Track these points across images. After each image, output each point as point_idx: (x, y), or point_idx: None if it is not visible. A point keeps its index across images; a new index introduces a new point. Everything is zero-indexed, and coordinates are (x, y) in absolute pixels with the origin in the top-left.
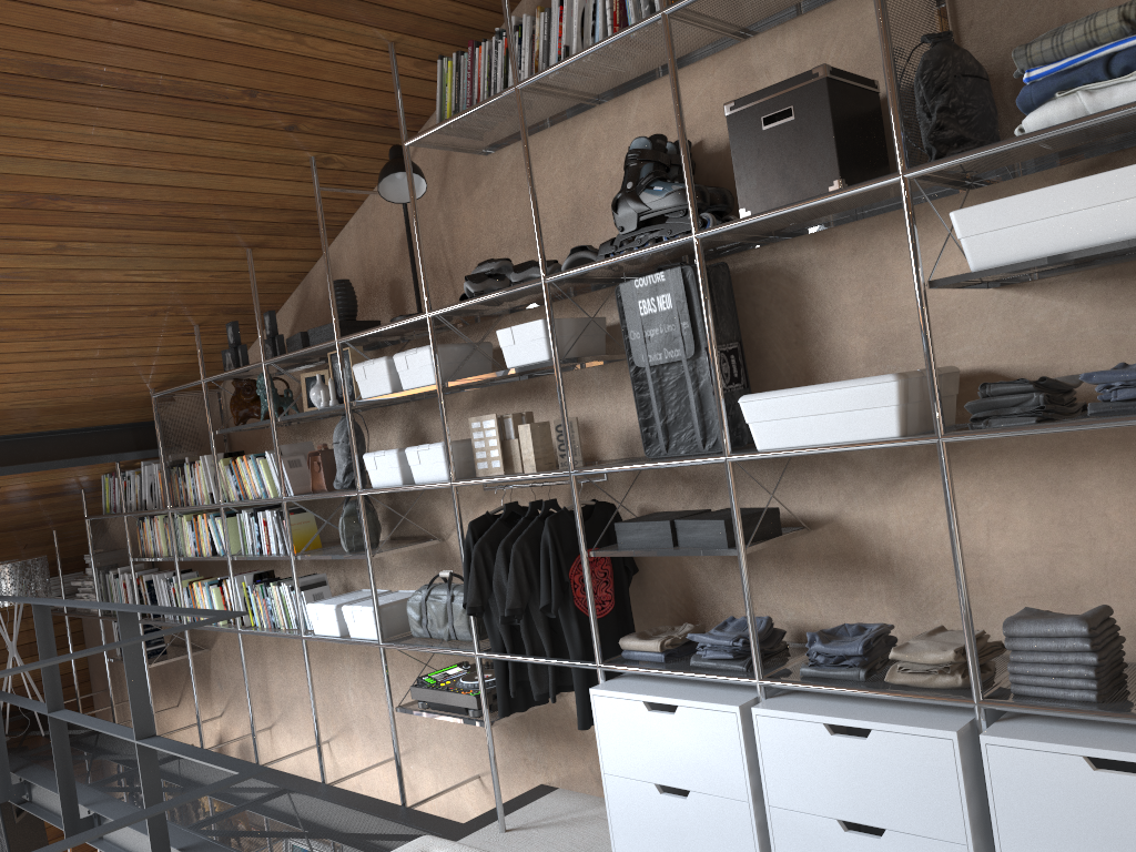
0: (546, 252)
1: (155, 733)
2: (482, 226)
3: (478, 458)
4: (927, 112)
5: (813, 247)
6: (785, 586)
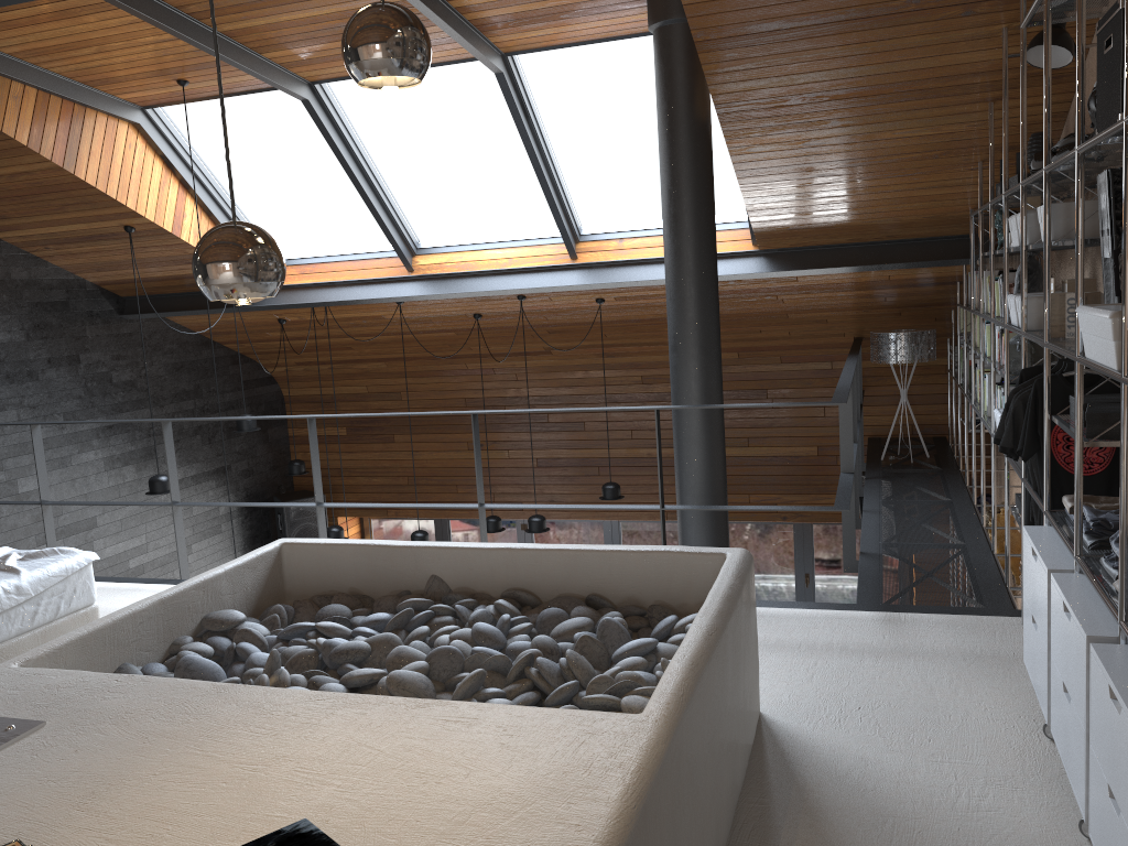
0: None
1: (965, 483)
2: None
3: None
4: None
5: None
6: None
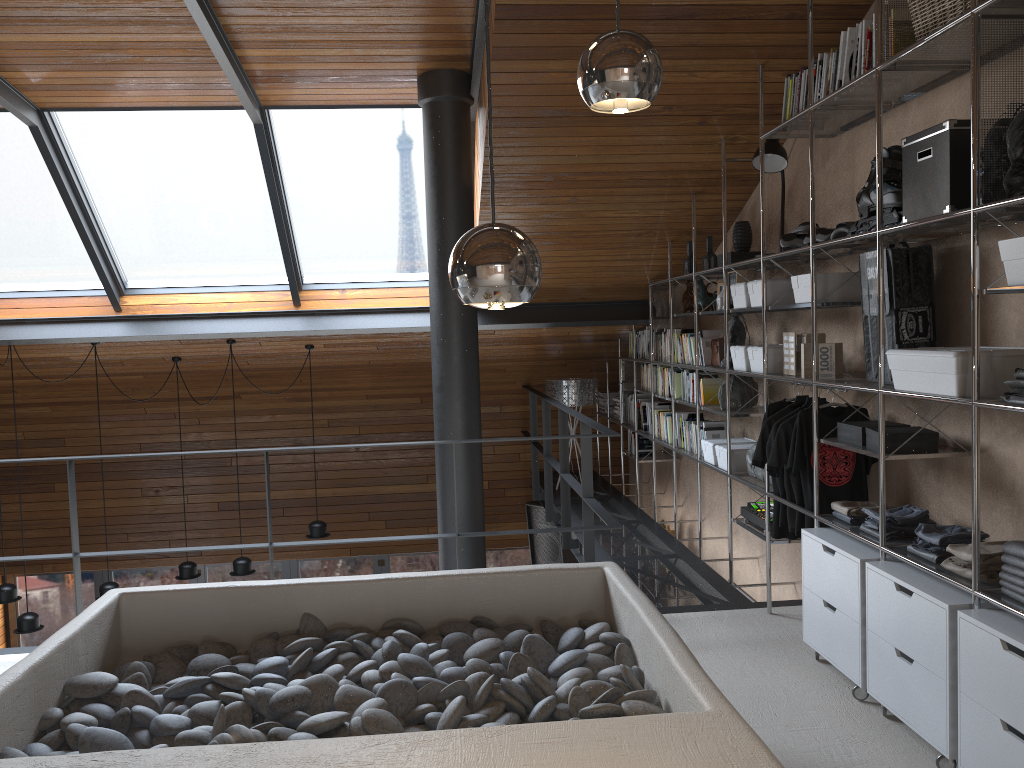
0: (857, 215)
1: (637, 505)
2: (827, 190)
3: (784, 361)
4: (1012, 160)
5: (996, 239)
6: (957, 492)
